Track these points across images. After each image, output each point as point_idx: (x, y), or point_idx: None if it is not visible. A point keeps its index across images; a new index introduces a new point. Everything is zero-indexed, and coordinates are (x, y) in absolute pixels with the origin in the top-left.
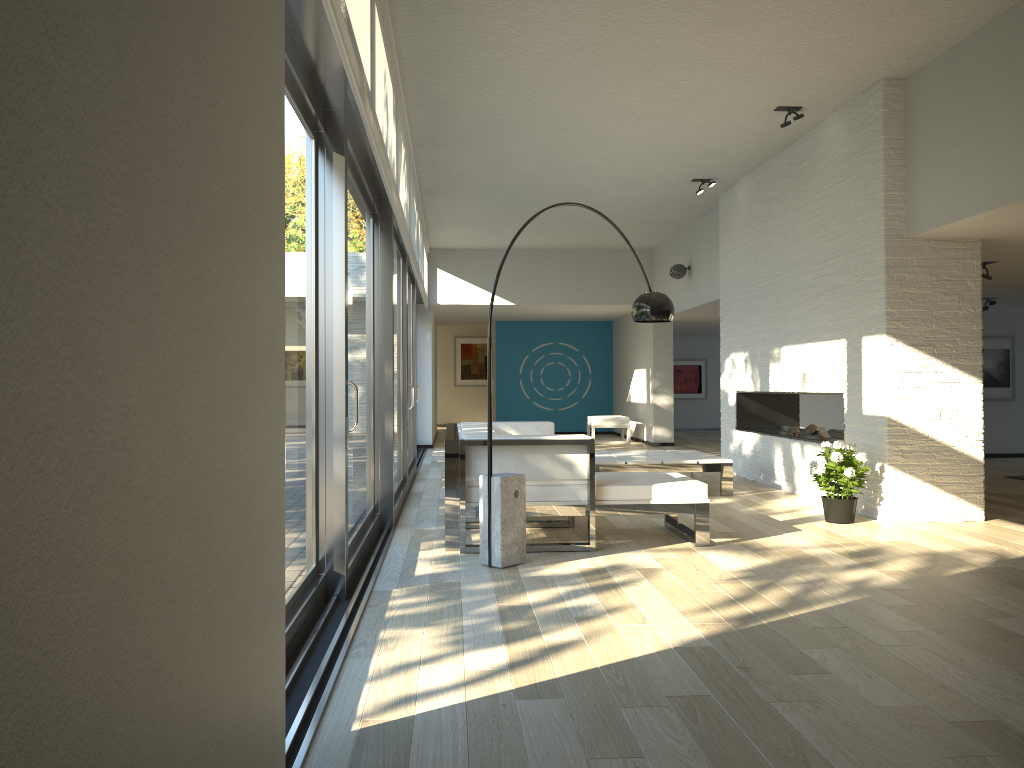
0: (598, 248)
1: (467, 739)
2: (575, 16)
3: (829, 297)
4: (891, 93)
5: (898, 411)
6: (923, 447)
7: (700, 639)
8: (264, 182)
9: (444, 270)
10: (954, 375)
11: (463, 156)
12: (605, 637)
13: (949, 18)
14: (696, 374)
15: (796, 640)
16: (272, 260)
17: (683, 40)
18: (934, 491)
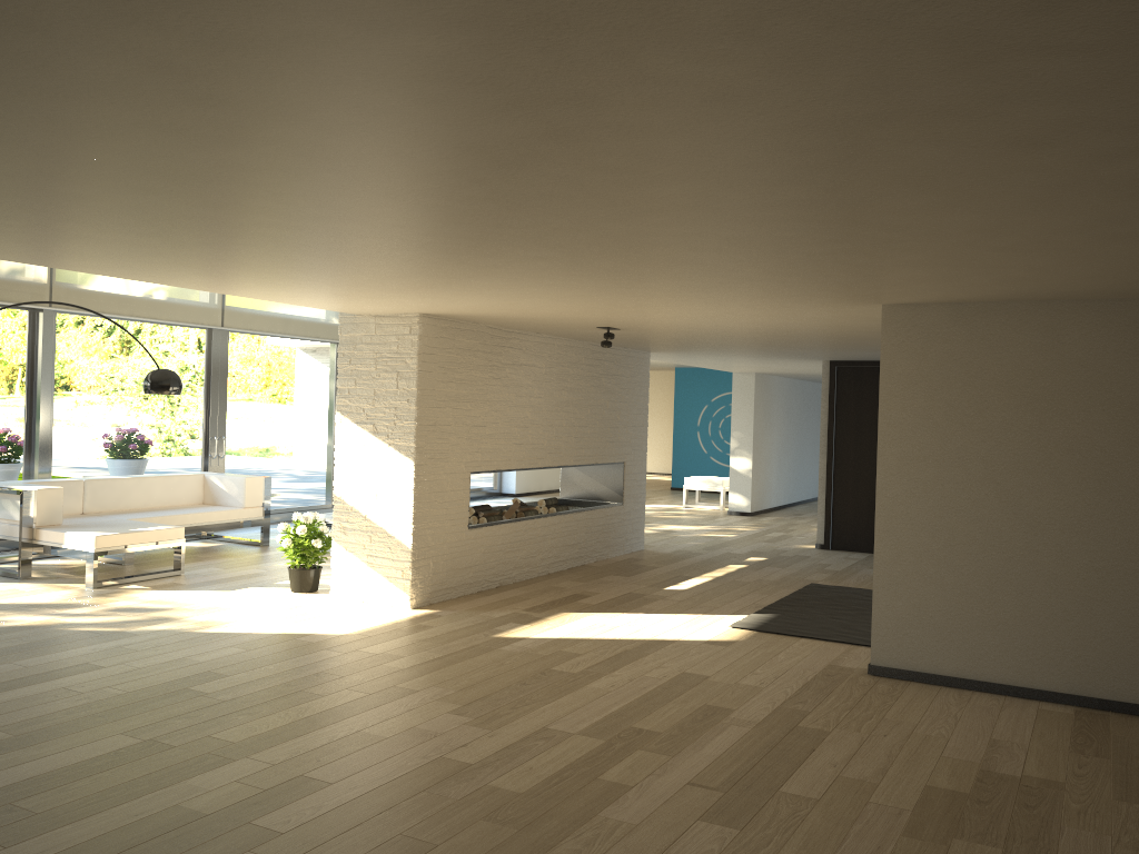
0: None
1: None
2: None
3: None
4: None
5: (343, 488)
6: (362, 526)
7: None
8: None
9: None
10: (390, 455)
11: None
12: None
13: None
14: None
15: None
16: None
17: None
18: (369, 572)
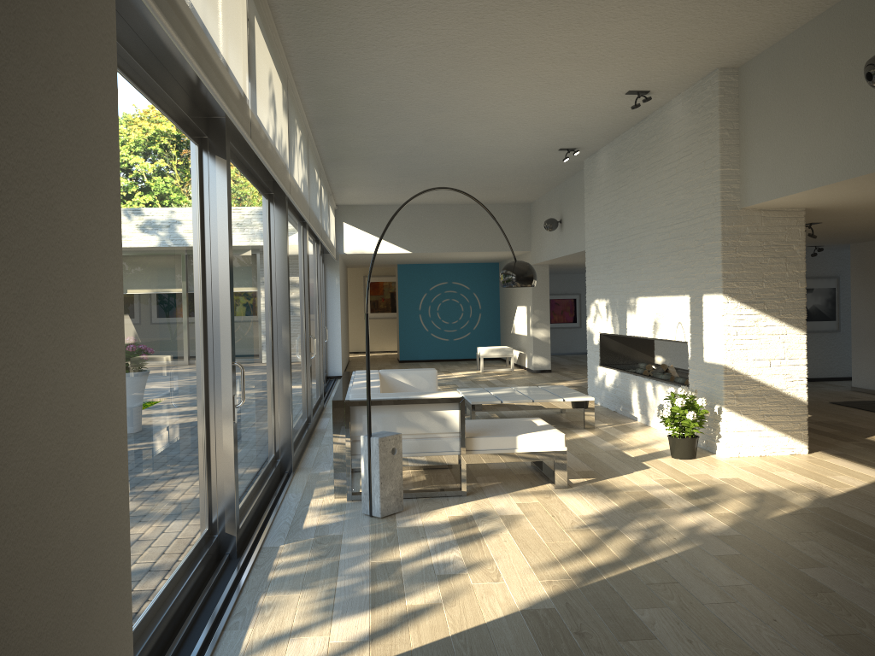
0: (483, 203)
1: None
2: (441, 20)
3: (675, 257)
4: (726, 80)
5: (733, 360)
6: (755, 391)
7: (545, 599)
8: (88, 248)
9: (349, 224)
10: (782, 328)
11: (356, 133)
12: (461, 599)
13: (774, 19)
14: (572, 306)
15: (630, 599)
16: (103, 317)
17: (540, 39)
18: (765, 429)
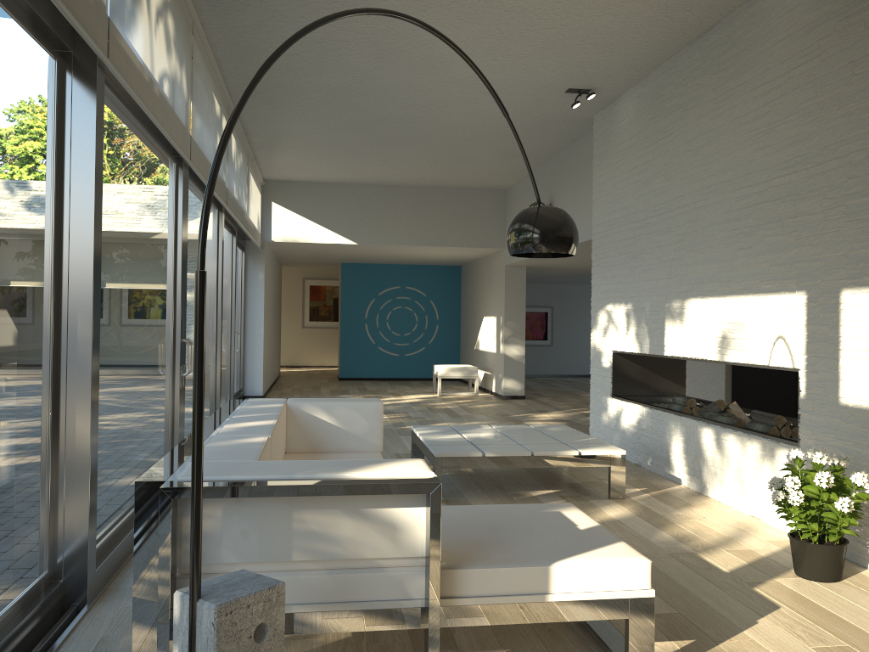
0: (449, 186)
1: None
2: None
3: (774, 232)
4: None
5: None
6: None
7: None
8: None
9: (280, 204)
10: None
11: (272, 32)
12: None
13: None
14: (542, 321)
15: None
16: None
17: None
18: None
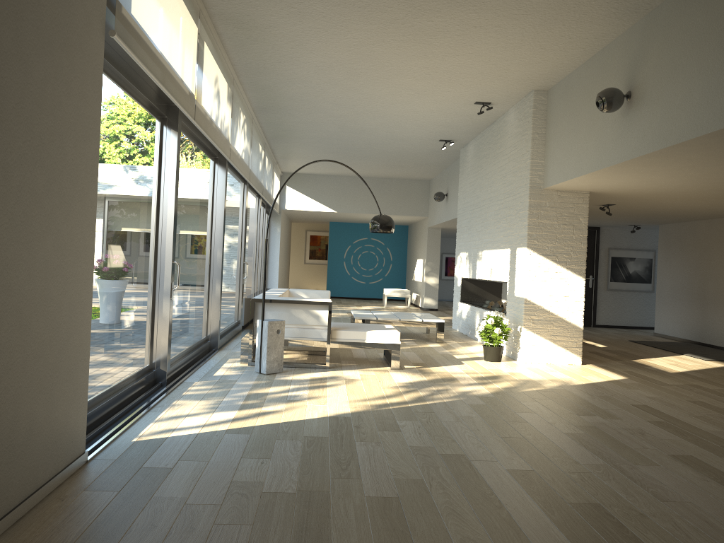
0: (393, 177)
1: (188, 447)
2: (333, 48)
3: (504, 222)
4: (538, 99)
5: (531, 295)
6: (546, 318)
7: (347, 413)
8: (80, 170)
9: (291, 187)
10: (568, 274)
11: (288, 119)
12: (296, 410)
13: (558, 60)
14: None
15: (399, 416)
16: (85, 206)
17: (402, 64)
18: (551, 345)
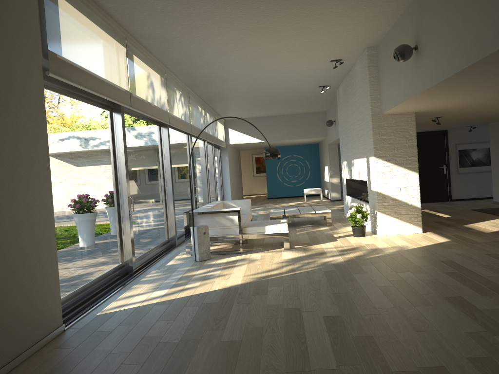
0: (300, 113)
1: (127, 316)
2: (220, 43)
3: (361, 139)
4: (371, 53)
5: (381, 188)
6: (393, 203)
7: (238, 285)
8: (33, 160)
9: (232, 129)
10: (405, 172)
11: (212, 88)
12: (206, 285)
13: (373, 27)
14: None
15: (271, 284)
16: (41, 180)
17: (269, 45)
18: (399, 221)
